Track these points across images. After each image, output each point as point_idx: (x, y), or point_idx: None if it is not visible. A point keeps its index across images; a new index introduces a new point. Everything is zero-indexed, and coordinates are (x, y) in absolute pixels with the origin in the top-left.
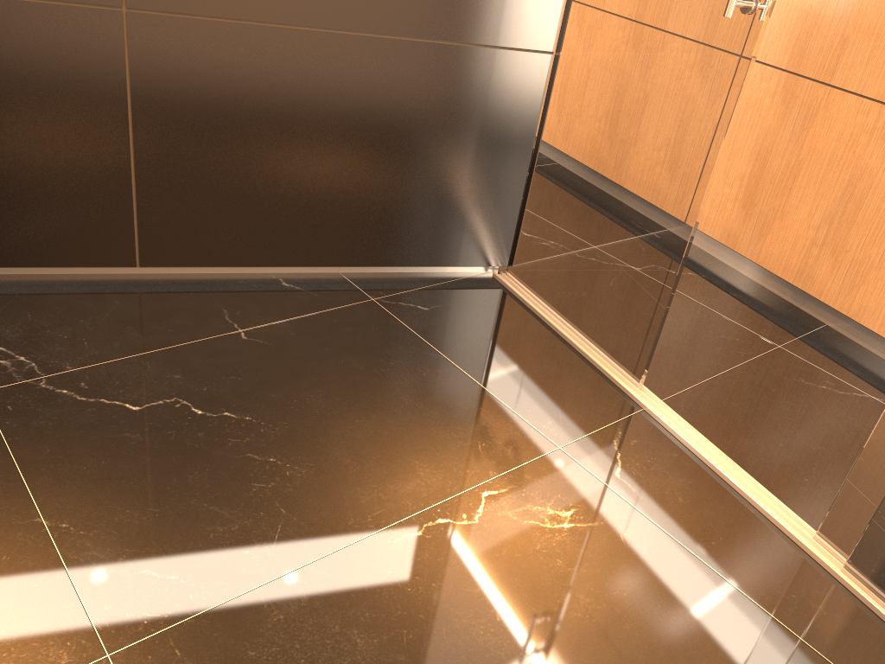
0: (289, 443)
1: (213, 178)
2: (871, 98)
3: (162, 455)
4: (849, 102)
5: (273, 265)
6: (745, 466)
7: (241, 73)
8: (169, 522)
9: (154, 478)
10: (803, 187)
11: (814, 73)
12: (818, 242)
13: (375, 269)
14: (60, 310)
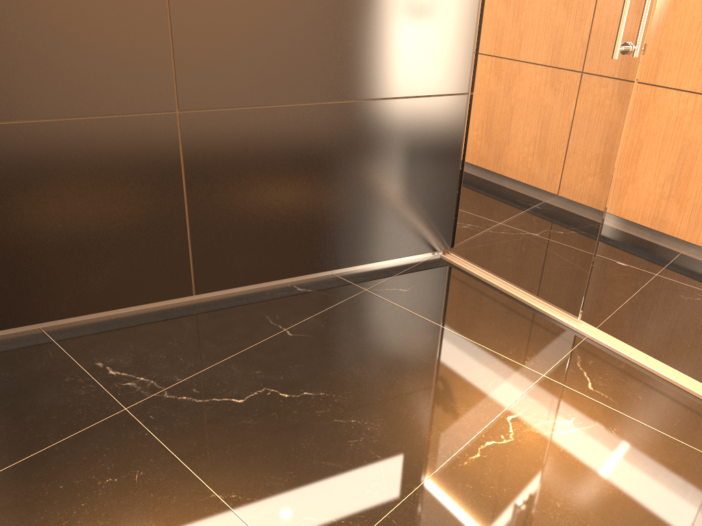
0: (359, 407)
1: (244, 221)
2: (687, 90)
3: (276, 431)
4: (671, 95)
5: (289, 277)
6: (672, 365)
7: (259, 142)
8: (305, 480)
9: (278, 450)
10: (646, 158)
11: (641, 78)
12: (665, 195)
13: (358, 267)
14: (150, 338)
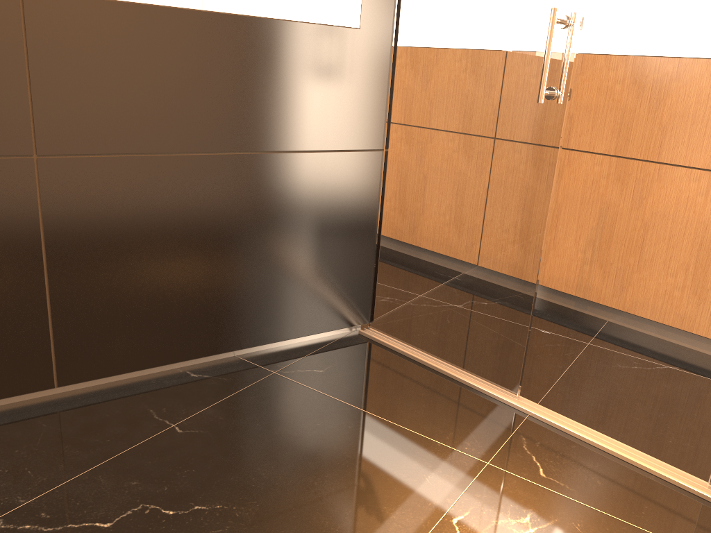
0: (268, 520)
1: (123, 292)
2: (601, 153)
3: None
4: (585, 158)
5: (180, 360)
6: (625, 442)
7: (142, 197)
8: None
9: None
10: (565, 223)
11: None
12: (588, 261)
13: (264, 346)
14: None
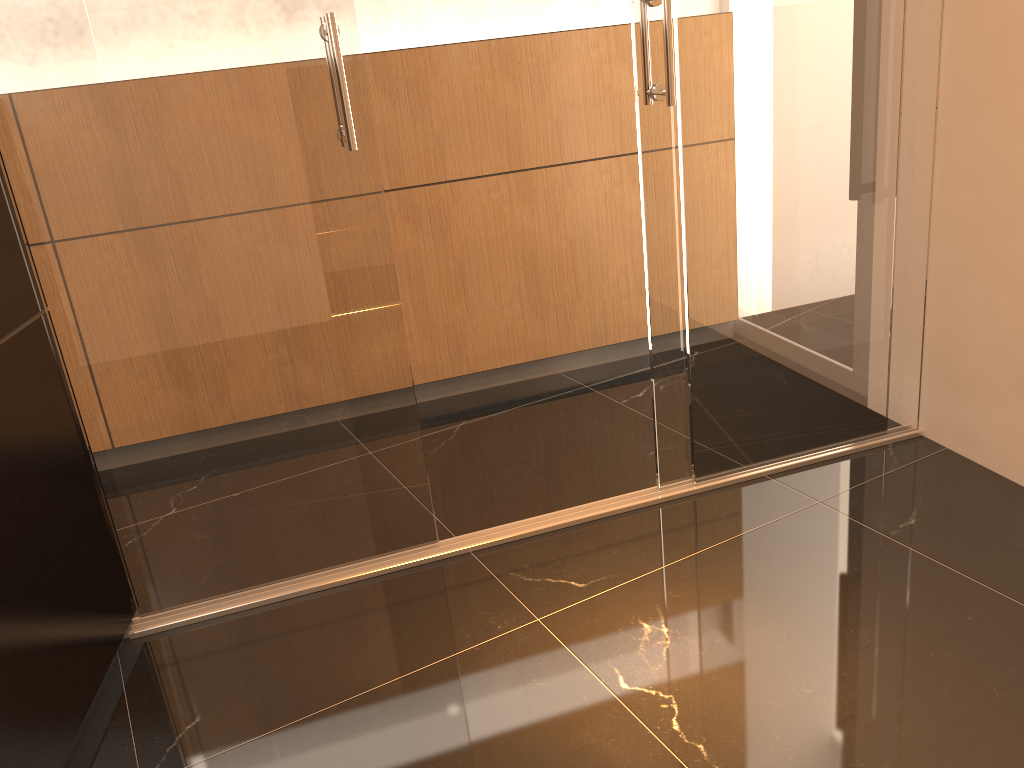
0: None
1: None
2: None
3: None
4: None
5: None
6: (562, 507)
7: None
8: None
9: None
10: None
11: None
12: None
13: None
14: None
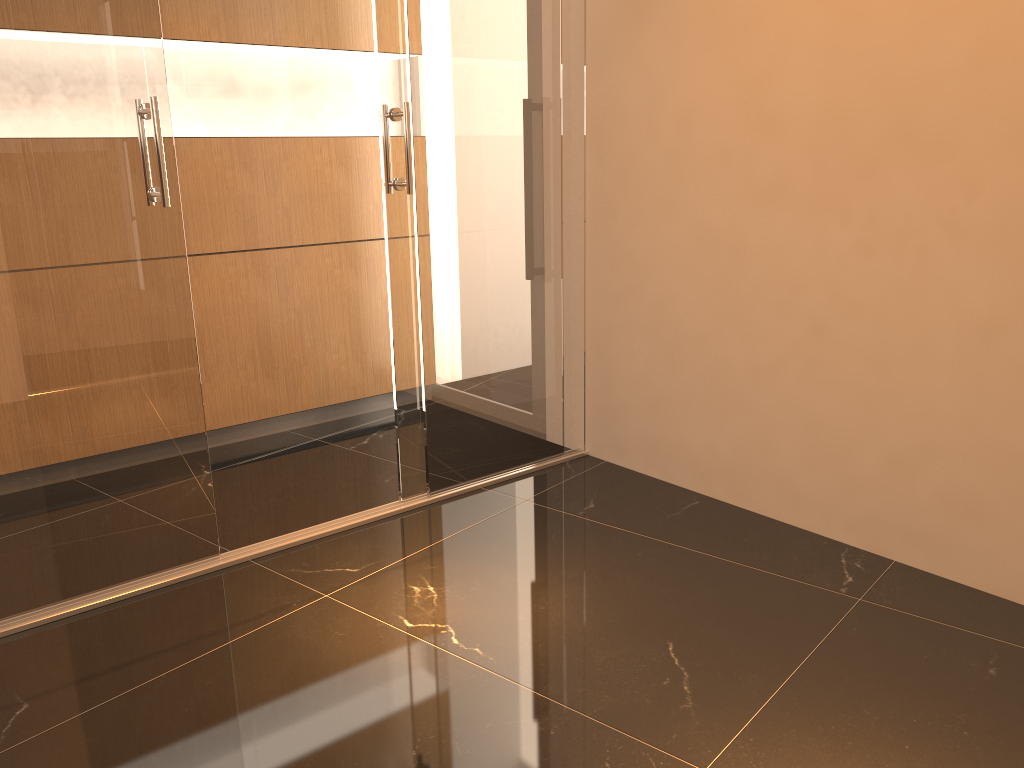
0: (381, 748)
1: None
2: None
3: None
4: None
5: None
6: (322, 522)
7: None
8: None
9: None
10: None
11: None
12: None
13: None
14: None
